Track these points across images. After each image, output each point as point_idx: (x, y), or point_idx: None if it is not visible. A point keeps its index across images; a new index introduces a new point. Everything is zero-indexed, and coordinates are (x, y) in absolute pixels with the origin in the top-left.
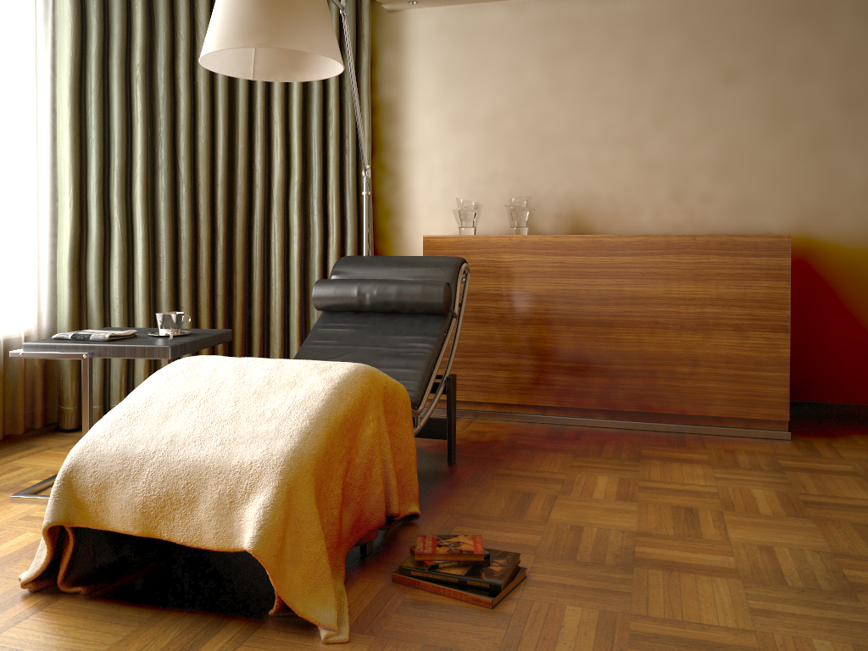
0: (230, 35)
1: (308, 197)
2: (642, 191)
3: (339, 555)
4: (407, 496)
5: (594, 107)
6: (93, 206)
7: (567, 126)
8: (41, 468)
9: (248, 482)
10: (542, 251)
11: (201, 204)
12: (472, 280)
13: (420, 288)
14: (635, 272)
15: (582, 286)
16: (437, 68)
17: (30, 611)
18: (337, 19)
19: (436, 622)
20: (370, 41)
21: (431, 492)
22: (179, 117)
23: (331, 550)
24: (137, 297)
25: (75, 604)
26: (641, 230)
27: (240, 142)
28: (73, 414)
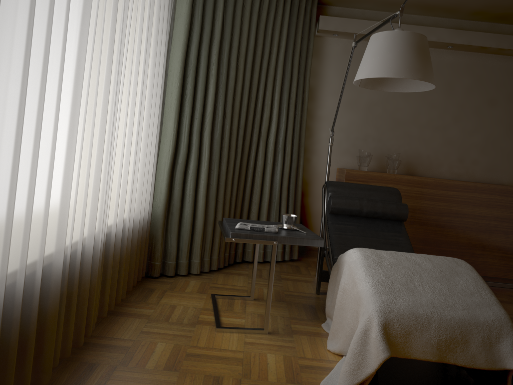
0: (402, 70)
1: (277, 139)
2: (444, 155)
3: None
4: None
5: (424, 108)
6: (185, 136)
7: (409, 116)
8: (188, 306)
9: (496, 331)
10: (411, 184)
11: (232, 139)
12: None
13: (395, 206)
14: (458, 200)
15: (431, 205)
16: (341, 73)
17: None
18: (301, 38)
19: None
20: (312, 52)
21: None
22: (229, 85)
23: None
24: (200, 195)
25: None
26: (442, 175)
27: (252, 104)
28: (159, 267)
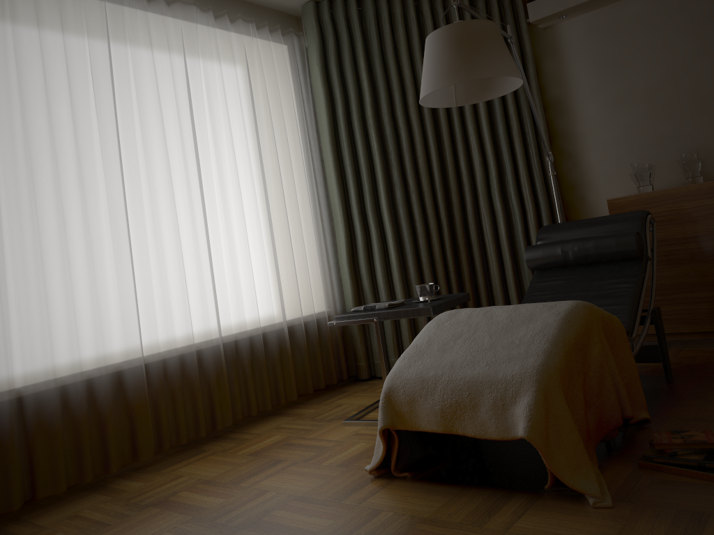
0: (439, 78)
1: (505, 186)
2: None
3: (590, 447)
4: (636, 405)
5: None
6: (356, 219)
7: None
8: (355, 404)
9: (513, 389)
10: None
11: (427, 206)
12: (658, 229)
13: (614, 240)
14: None
15: None
16: (593, 62)
17: (379, 488)
18: None
19: (685, 494)
20: (533, 55)
21: (657, 404)
22: (402, 146)
23: (584, 442)
24: (395, 280)
25: (406, 484)
26: None
27: (447, 155)
28: (365, 368)
